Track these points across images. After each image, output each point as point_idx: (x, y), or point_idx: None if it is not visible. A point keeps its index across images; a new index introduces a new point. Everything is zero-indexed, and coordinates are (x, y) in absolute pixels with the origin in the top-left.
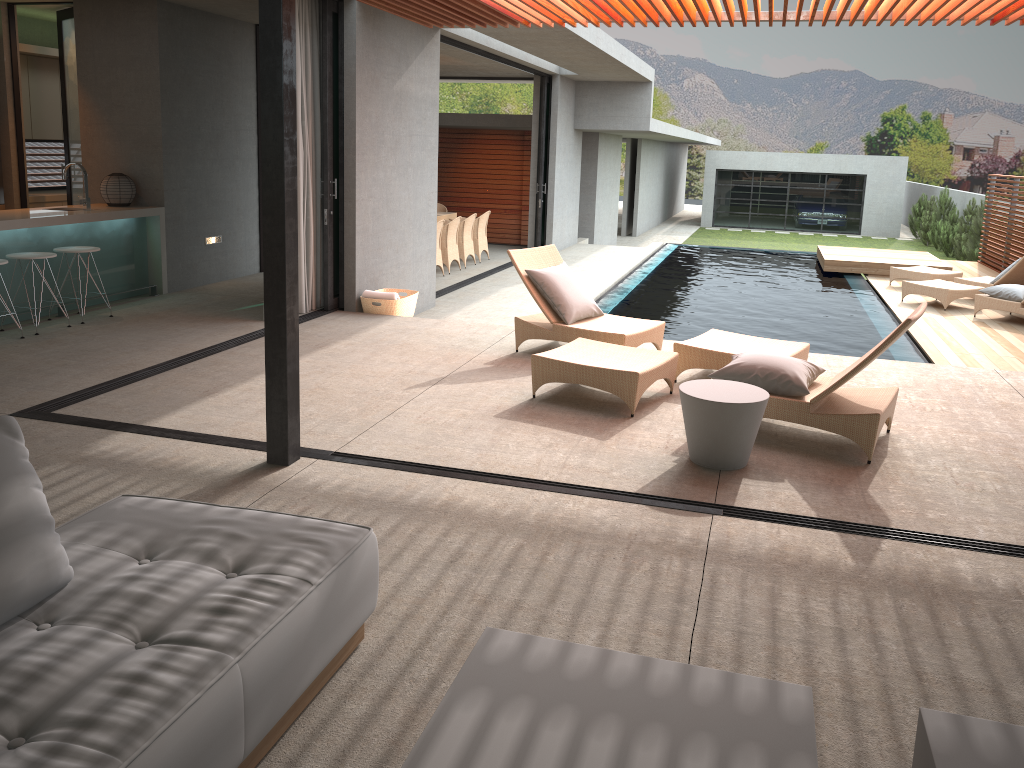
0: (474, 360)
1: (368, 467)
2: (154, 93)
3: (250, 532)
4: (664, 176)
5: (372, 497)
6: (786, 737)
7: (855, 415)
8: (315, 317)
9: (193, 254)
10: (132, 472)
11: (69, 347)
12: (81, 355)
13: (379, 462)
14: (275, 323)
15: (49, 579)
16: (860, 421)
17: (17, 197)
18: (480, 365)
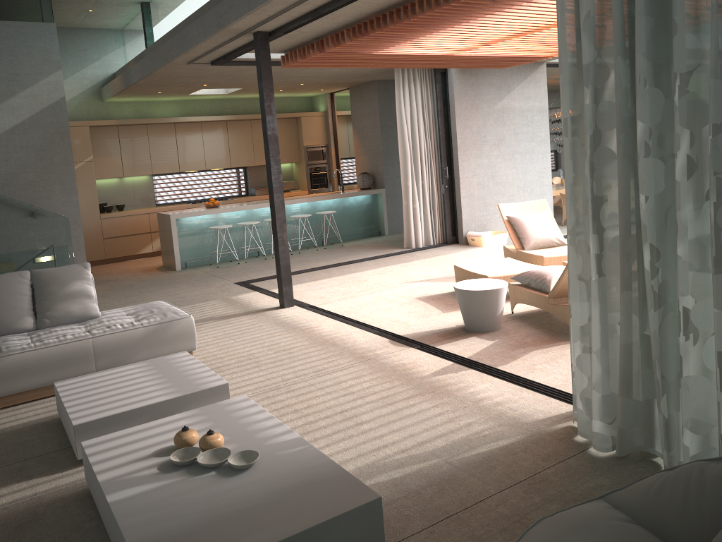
0: None
1: (311, 312)
2: (378, 129)
3: (158, 311)
4: None
5: (289, 322)
6: (188, 389)
7: (565, 305)
8: (434, 247)
9: None
10: (232, 305)
11: (300, 258)
12: (298, 262)
13: (319, 310)
14: (275, 241)
15: (86, 313)
16: (567, 309)
17: (336, 187)
18: None
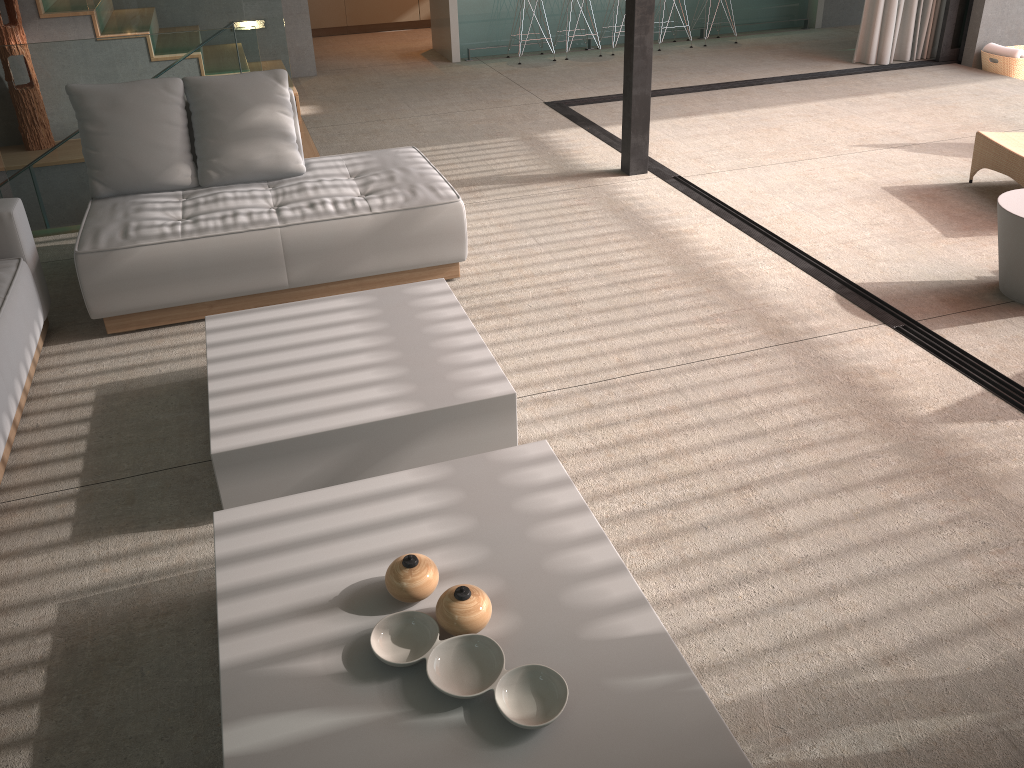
0: None
1: (678, 192)
2: None
3: (402, 179)
4: None
5: (636, 212)
6: (435, 396)
7: None
8: (913, 67)
9: None
10: (538, 153)
11: (661, 63)
12: (657, 70)
13: (693, 192)
14: (628, 49)
15: (279, 166)
16: None
17: None
18: None
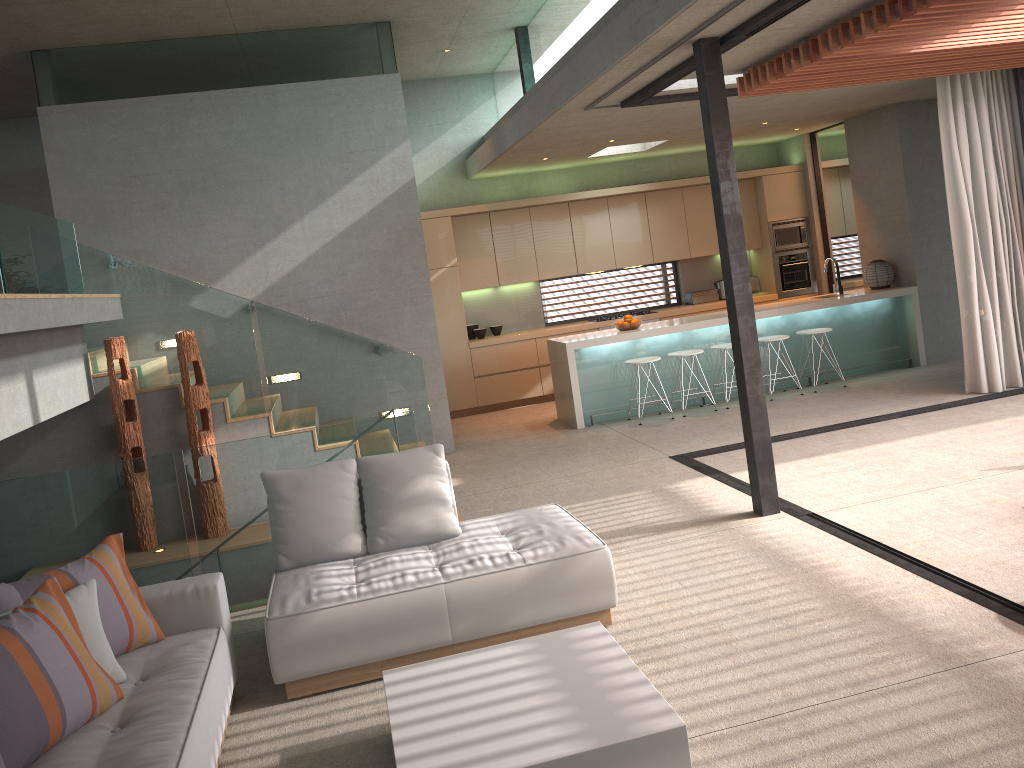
0: None
1: (814, 528)
2: (900, 185)
3: (549, 532)
4: None
5: (776, 549)
6: (607, 732)
7: None
8: None
9: (957, 327)
10: (670, 502)
11: (775, 411)
12: (772, 418)
13: (829, 526)
14: (742, 399)
15: (438, 529)
16: None
17: (825, 286)
18: None
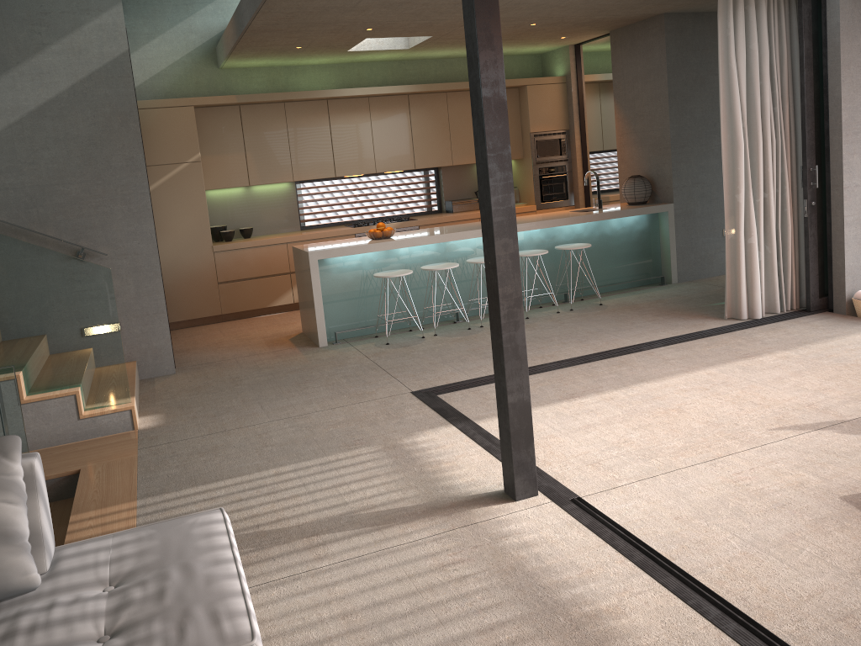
0: None
1: (583, 528)
2: (663, 99)
3: (176, 594)
4: None
5: (533, 571)
6: None
7: None
8: (787, 319)
9: (707, 245)
10: (402, 469)
11: (531, 333)
12: (528, 342)
13: (602, 525)
14: (496, 348)
15: None
16: None
17: (582, 199)
18: None
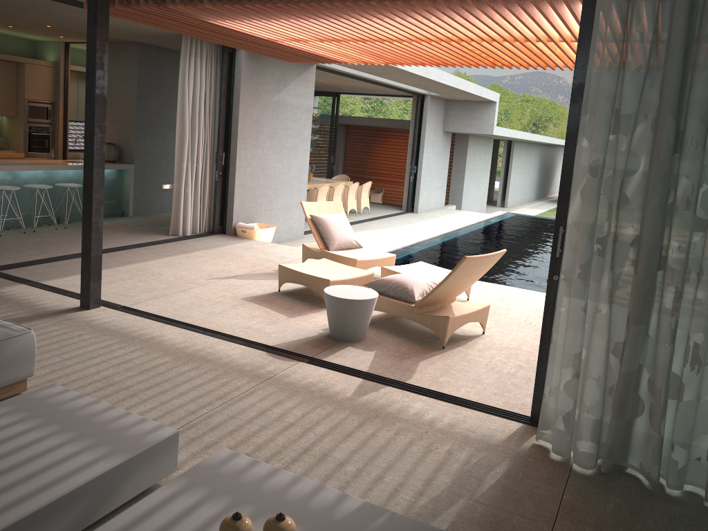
0: (269, 268)
1: (132, 315)
2: (133, 96)
3: None
4: (539, 167)
5: (115, 329)
6: (131, 446)
7: (436, 316)
8: (203, 236)
9: (152, 194)
10: (5, 303)
11: (44, 239)
12: (45, 244)
13: (141, 313)
14: (86, 227)
15: None
16: (439, 320)
17: (61, 154)
18: (269, 271)
